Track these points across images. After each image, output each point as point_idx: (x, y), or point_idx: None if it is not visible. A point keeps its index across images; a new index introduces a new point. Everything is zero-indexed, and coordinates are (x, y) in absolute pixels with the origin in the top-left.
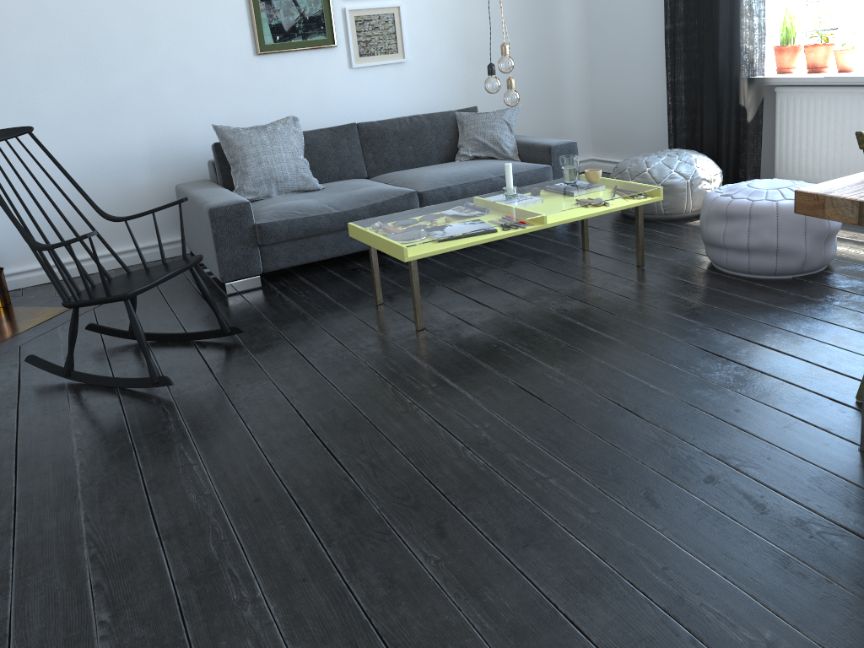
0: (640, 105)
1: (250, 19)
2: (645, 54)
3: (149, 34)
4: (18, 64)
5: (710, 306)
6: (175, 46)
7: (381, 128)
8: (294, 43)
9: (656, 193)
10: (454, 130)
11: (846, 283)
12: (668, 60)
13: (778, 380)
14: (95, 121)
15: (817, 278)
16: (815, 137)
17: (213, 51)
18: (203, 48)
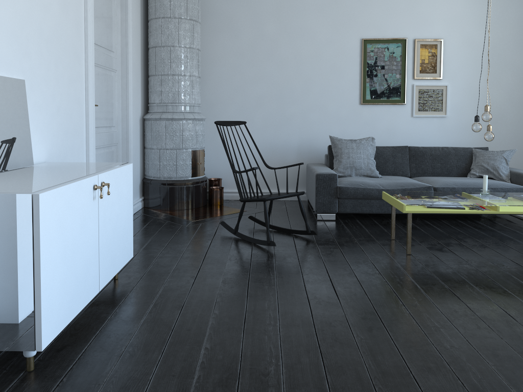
0: None
1: (360, 86)
2: None
3: (309, 89)
4: (249, 97)
5: None
6: (320, 96)
7: (423, 151)
8: (382, 100)
9: None
10: (469, 158)
11: None
12: None
13: None
14: (277, 127)
15: None
16: None
17: (338, 100)
18: (333, 98)
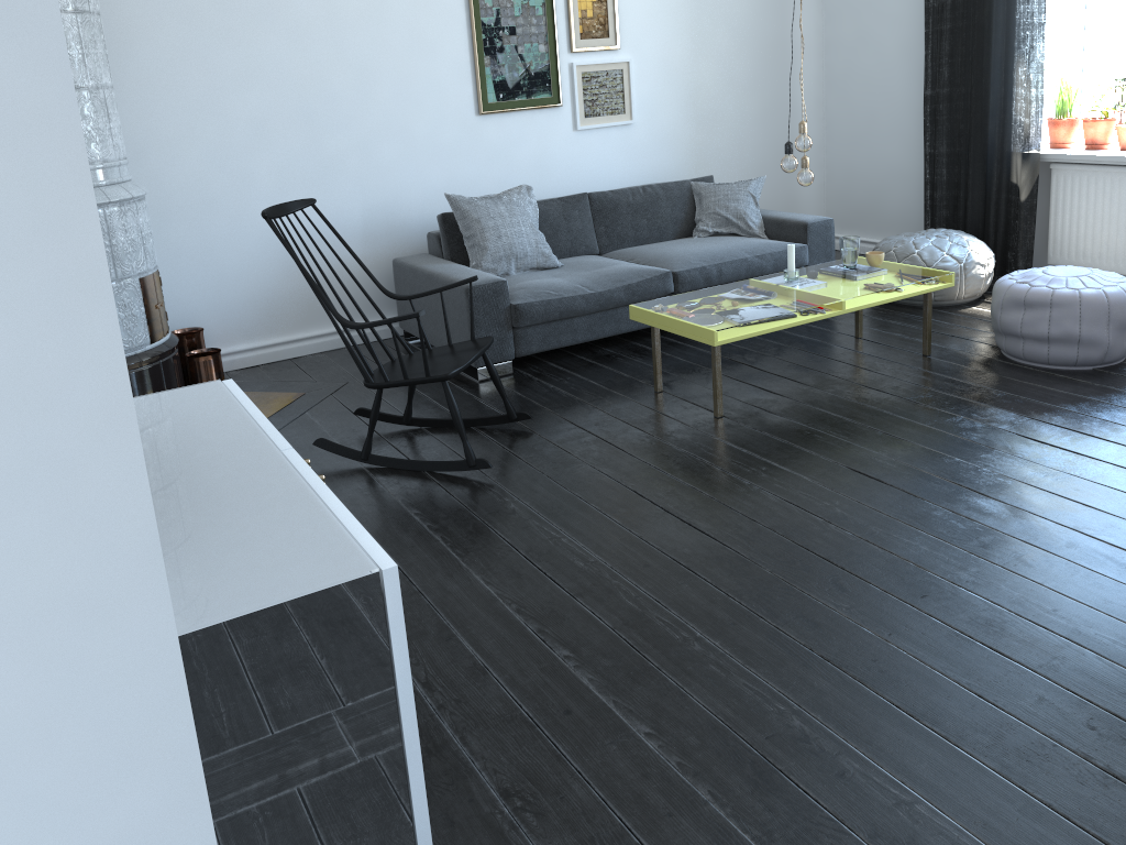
0: (888, 176)
1: (473, 75)
2: (896, 120)
3: (370, 90)
4: (235, 123)
5: (1016, 396)
6: (395, 105)
7: (614, 199)
8: (518, 102)
9: (946, 279)
10: (690, 202)
11: None
12: (927, 129)
13: (1107, 463)
14: (310, 186)
15: (1118, 369)
16: (1095, 219)
17: (433, 110)
18: (424, 107)
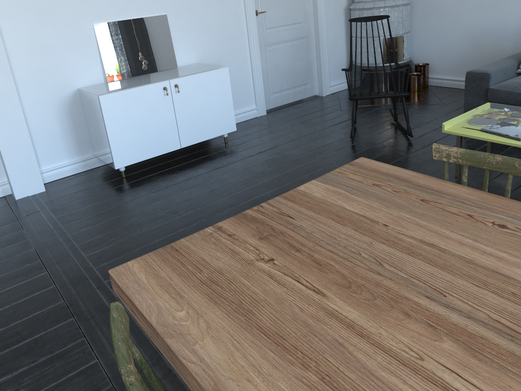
0: None
1: None
2: None
3: None
4: None
5: None
6: None
7: None
8: None
9: None
10: None
11: None
12: None
13: None
14: (492, 7)
15: None
16: None
17: None
18: None
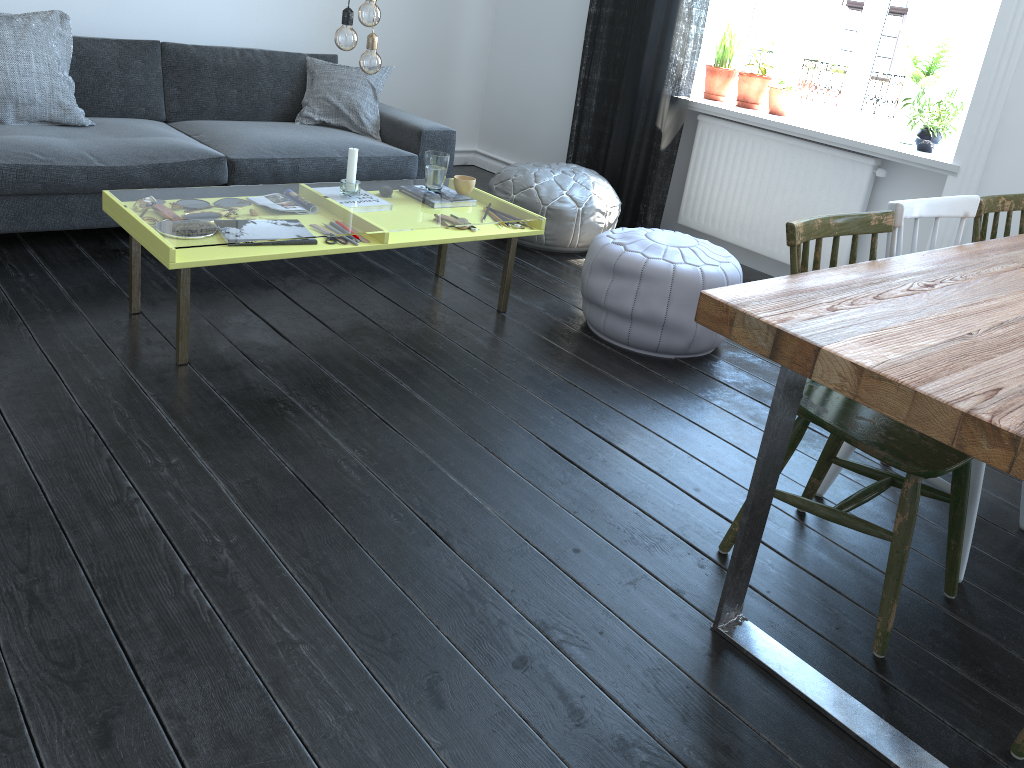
0: (544, 98)
1: None
2: (560, 36)
3: None
4: None
5: (574, 385)
6: None
7: (197, 57)
8: None
9: (536, 224)
10: (301, 80)
11: (732, 375)
12: (586, 51)
13: (634, 507)
14: None
15: (701, 363)
16: (730, 183)
17: None
18: None
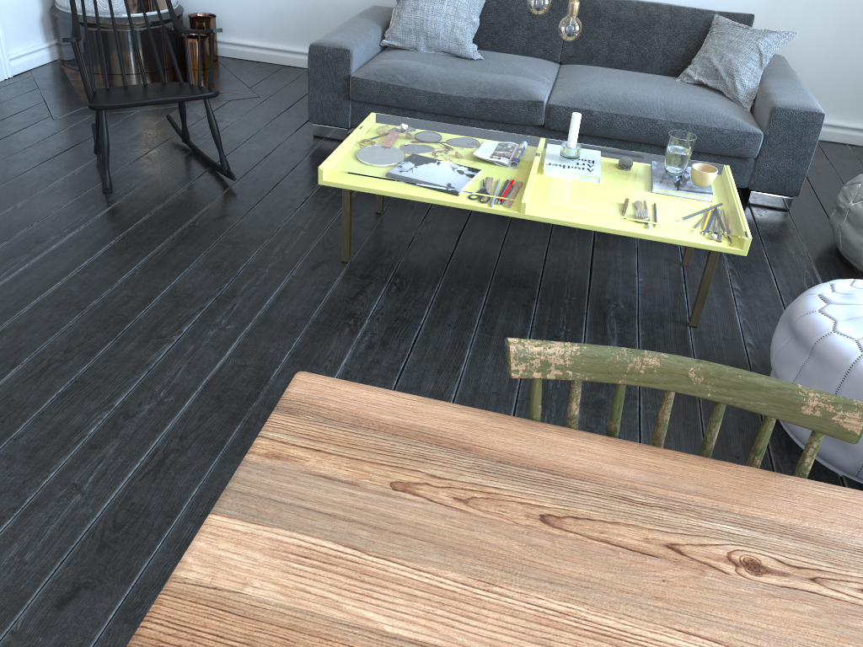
0: None
1: None
2: None
3: None
4: None
5: (641, 435)
6: None
7: (600, 8)
8: None
9: (741, 242)
10: (699, 38)
11: None
12: None
13: None
14: None
15: None
16: None
17: None
18: None
